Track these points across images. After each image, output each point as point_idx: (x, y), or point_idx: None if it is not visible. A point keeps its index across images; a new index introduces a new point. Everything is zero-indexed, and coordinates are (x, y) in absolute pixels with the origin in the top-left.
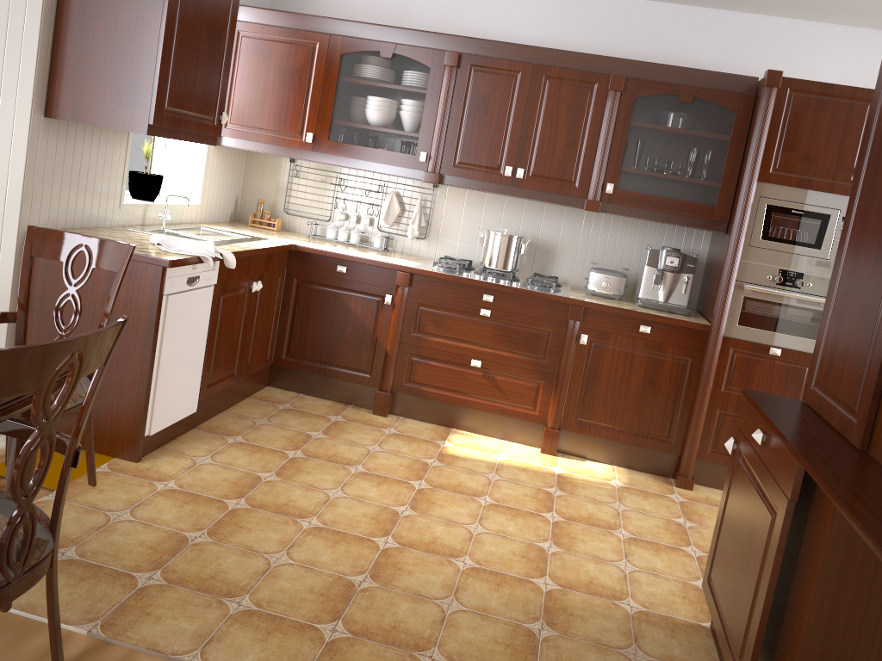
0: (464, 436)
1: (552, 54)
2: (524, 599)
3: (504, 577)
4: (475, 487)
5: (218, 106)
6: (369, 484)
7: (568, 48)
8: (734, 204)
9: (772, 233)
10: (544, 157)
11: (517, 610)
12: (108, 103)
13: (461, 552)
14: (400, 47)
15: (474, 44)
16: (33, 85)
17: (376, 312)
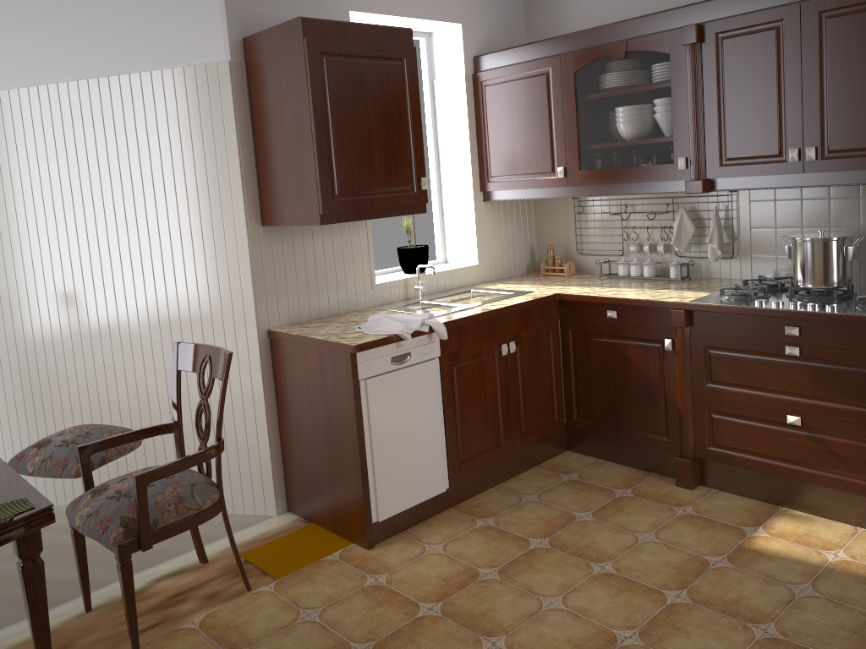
0: (794, 520)
1: None
2: None
3: None
4: (761, 607)
5: (415, 173)
6: (604, 591)
7: None
8: None
9: None
10: (842, 123)
11: None
12: (293, 202)
13: None
14: (631, 42)
15: (716, 6)
16: (243, 202)
17: (659, 361)
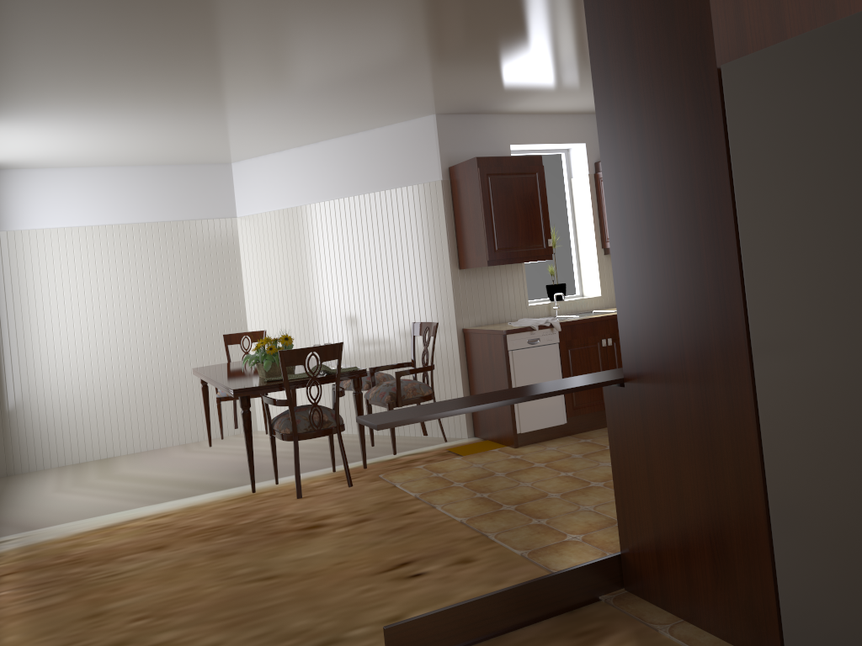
0: None
1: None
2: None
3: None
4: None
5: (544, 237)
6: None
7: None
8: None
9: None
10: None
11: None
12: (474, 255)
13: None
14: None
15: None
16: (448, 256)
17: None
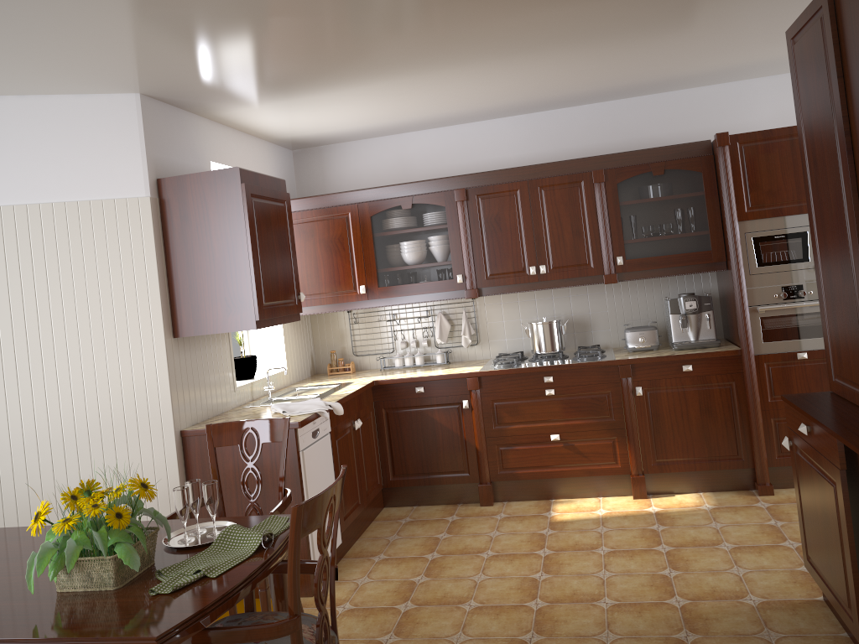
0: (564, 503)
1: (539, 168)
2: (665, 617)
3: (642, 605)
4: (591, 542)
5: (295, 289)
6: (503, 563)
7: (549, 157)
8: (725, 244)
9: (764, 259)
10: (559, 251)
11: (662, 627)
12: (220, 313)
13: (600, 596)
14: (416, 198)
15: (474, 178)
16: (162, 316)
17: (459, 418)
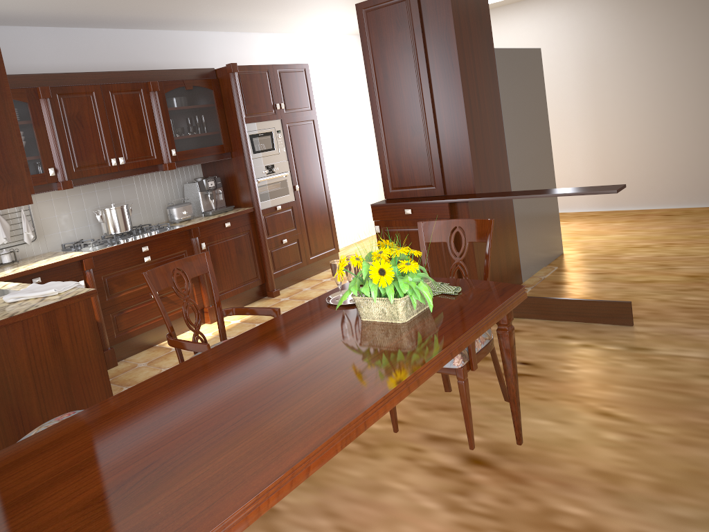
0: None
1: (107, 75)
2: None
3: None
4: None
5: None
6: None
7: (79, 69)
8: (230, 140)
9: (256, 149)
10: (131, 145)
11: None
12: None
13: None
14: None
15: (52, 78)
16: None
17: None
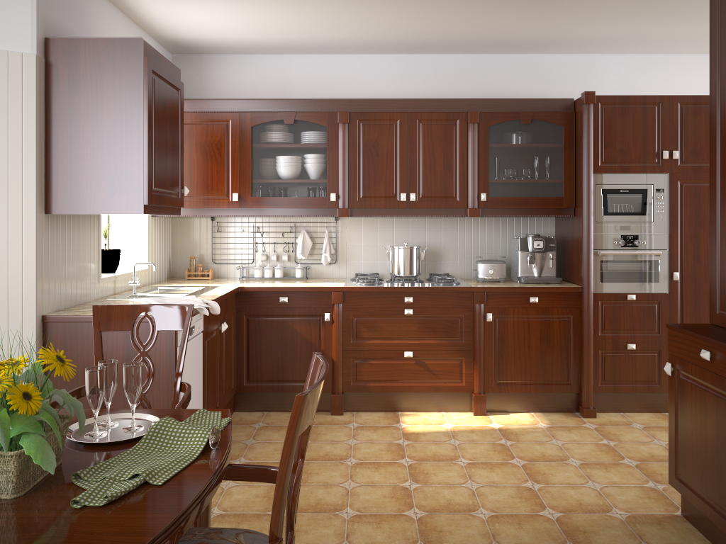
0: (411, 416)
1: (420, 103)
2: (545, 529)
3: (518, 516)
4: (448, 453)
5: (180, 182)
6: (369, 470)
7: (421, 97)
8: (576, 193)
9: (610, 209)
10: (429, 182)
11: (546, 539)
12: (104, 193)
13: (475, 506)
14: (299, 114)
15: (358, 103)
16: (35, 188)
17: (319, 329)
